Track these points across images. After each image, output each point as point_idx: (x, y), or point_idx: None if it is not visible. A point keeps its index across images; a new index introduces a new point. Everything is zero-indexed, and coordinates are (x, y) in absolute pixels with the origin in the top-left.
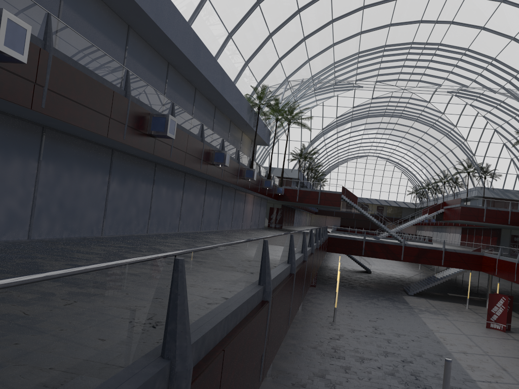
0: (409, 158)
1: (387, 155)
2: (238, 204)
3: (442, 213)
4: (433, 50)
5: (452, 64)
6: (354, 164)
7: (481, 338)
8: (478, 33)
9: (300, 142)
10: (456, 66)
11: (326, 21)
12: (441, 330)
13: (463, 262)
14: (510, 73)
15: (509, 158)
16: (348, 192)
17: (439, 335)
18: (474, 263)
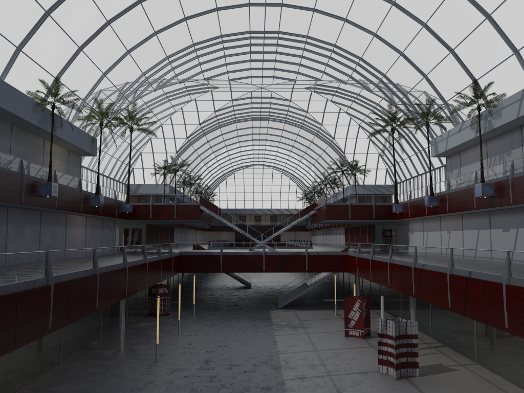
0: (292, 164)
1: (272, 162)
2: (52, 228)
3: (314, 215)
4: (274, 40)
5: (299, 55)
6: (241, 175)
7: (333, 352)
8: (312, 16)
9: (165, 154)
10: (303, 57)
11: (131, 0)
12: (290, 349)
13: (328, 264)
14: (353, 60)
15: (376, 153)
16: (207, 202)
17: (284, 357)
18: (338, 264)
